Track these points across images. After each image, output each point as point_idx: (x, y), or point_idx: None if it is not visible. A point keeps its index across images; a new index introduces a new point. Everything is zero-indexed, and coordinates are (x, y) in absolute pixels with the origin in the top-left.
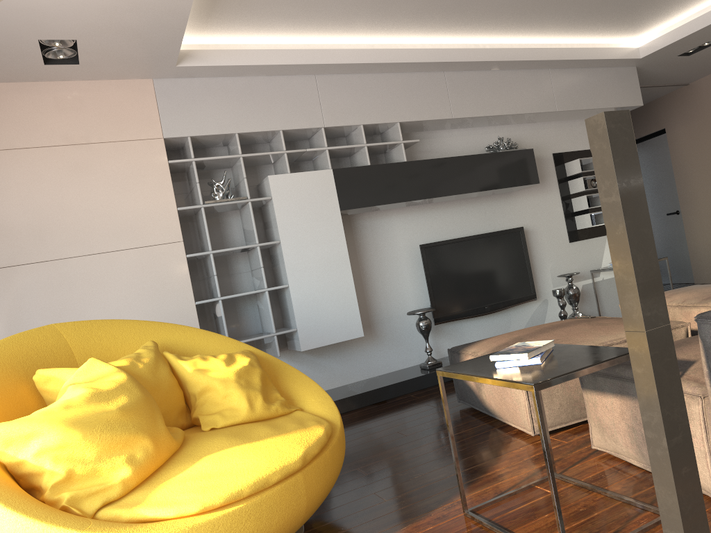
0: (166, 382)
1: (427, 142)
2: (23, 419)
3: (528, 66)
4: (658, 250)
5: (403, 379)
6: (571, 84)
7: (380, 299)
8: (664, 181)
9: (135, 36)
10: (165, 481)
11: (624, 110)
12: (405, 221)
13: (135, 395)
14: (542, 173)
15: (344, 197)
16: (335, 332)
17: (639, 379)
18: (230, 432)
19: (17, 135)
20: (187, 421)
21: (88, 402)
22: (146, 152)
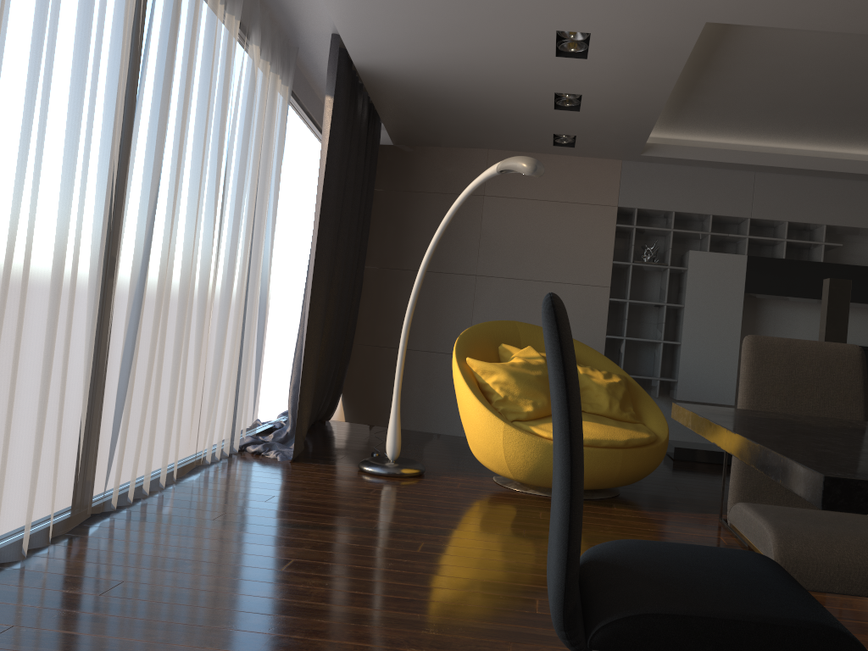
0: None
1: (858, 246)
2: (492, 363)
3: None
4: None
5: None
6: None
7: None
8: None
9: (613, 137)
10: (547, 422)
11: None
12: (812, 317)
13: (546, 373)
14: None
15: (750, 282)
16: (708, 394)
17: None
18: (591, 416)
19: (524, 189)
20: None
21: (522, 367)
22: (602, 215)
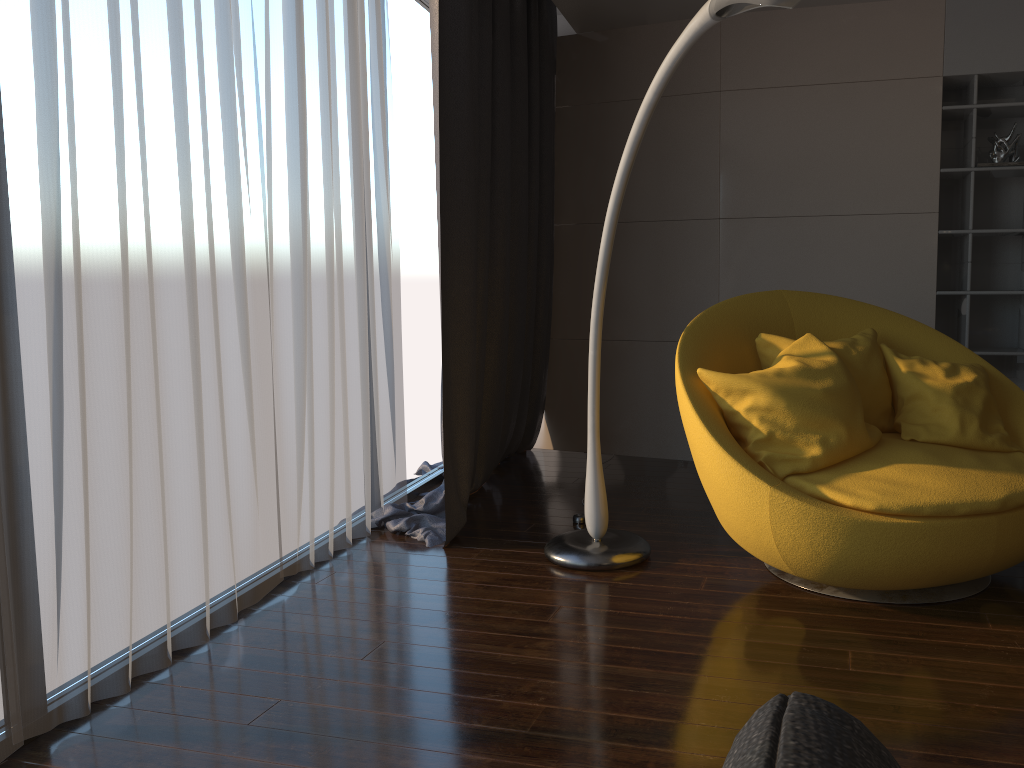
0: (876, 377)
1: None
2: (742, 375)
3: None
4: None
5: None
6: None
7: None
8: None
9: None
10: (850, 473)
11: None
12: None
13: (841, 382)
14: None
15: None
16: None
17: None
18: (930, 449)
19: (783, 71)
20: (889, 425)
21: (797, 375)
22: (916, 94)
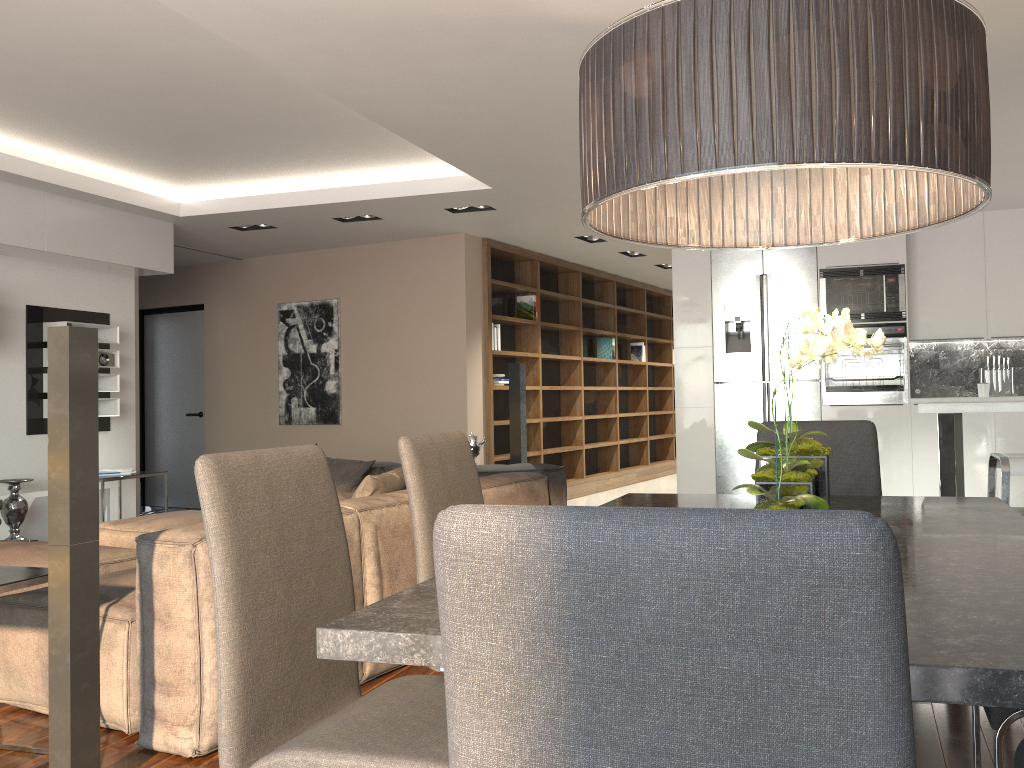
0: None
1: None
2: None
3: (13, 179)
4: (167, 461)
5: None
6: (76, 221)
7: None
8: (192, 371)
9: None
10: None
11: (148, 272)
12: None
13: None
14: (3, 330)
15: None
16: None
17: (55, 595)
18: None
19: None
20: None
21: None
22: None
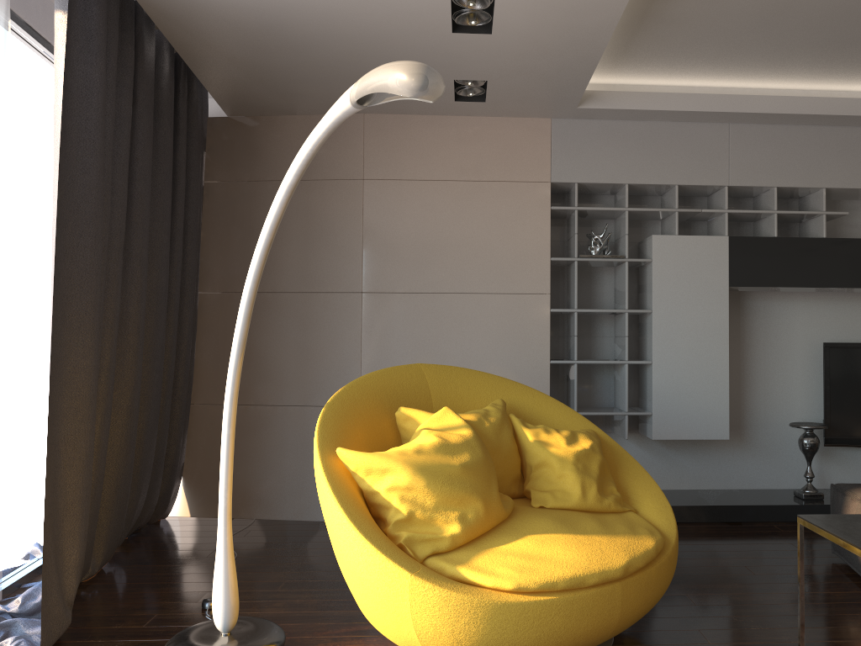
0: (507, 446)
1: (860, 214)
2: (382, 454)
3: None
4: None
5: (767, 502)
6: None
7: (758, 398)
8: None
9: (541, 79)
10: (488, 548)
11: None
12: (810, 310)
13: (477, 455)
14: None
15: (736, 271)
16: (694, 427)
17: None
18: (558, 516)
19: (419, 167)
20: (519, 491)
21: (436, 451)
22: (530, 195)
